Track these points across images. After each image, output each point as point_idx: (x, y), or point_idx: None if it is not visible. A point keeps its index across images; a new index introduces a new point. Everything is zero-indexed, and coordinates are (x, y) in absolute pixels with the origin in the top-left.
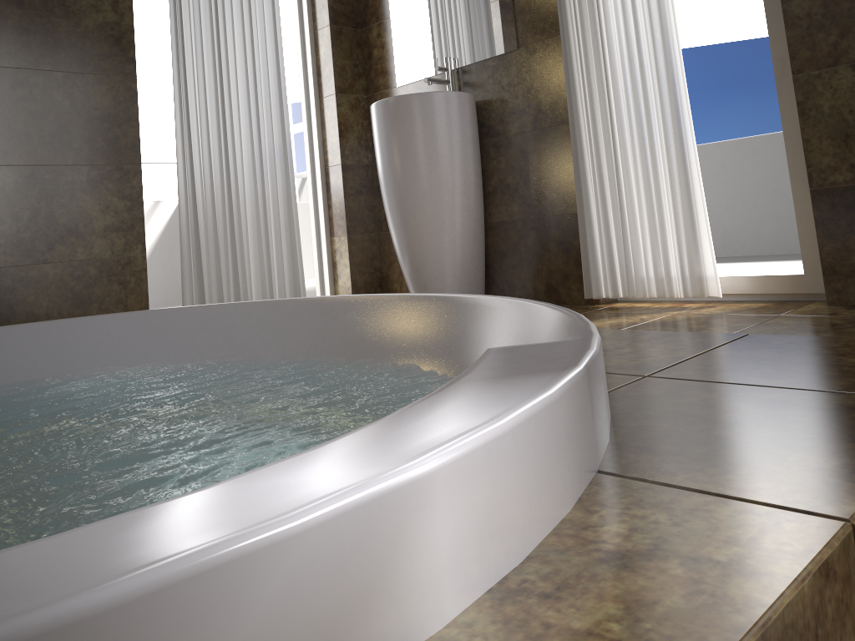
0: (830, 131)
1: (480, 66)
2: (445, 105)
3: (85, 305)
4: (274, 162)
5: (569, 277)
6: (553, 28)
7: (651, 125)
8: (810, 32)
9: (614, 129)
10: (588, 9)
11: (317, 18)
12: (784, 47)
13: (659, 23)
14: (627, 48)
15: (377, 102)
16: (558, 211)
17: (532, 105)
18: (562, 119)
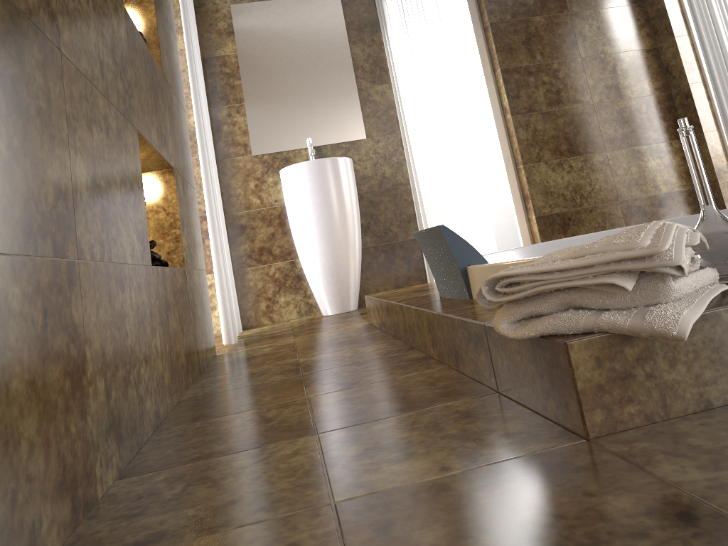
0: (540, 190)
1: (334, 146)
2: (352, 167)
3: (204, 312)
4: (219, 202)
5: (411, 278)
6: (392, 129)
7: (461, 186)
8: (528, 147)
9: (441, 188)
10: (420, 121)
11: (186, 93)
12: (507, 153)
13: (462, 134)
14: (445, 145)
15: (312, 160)
16: (400, 238)
17: (378, 173)
18: (401, 183)
